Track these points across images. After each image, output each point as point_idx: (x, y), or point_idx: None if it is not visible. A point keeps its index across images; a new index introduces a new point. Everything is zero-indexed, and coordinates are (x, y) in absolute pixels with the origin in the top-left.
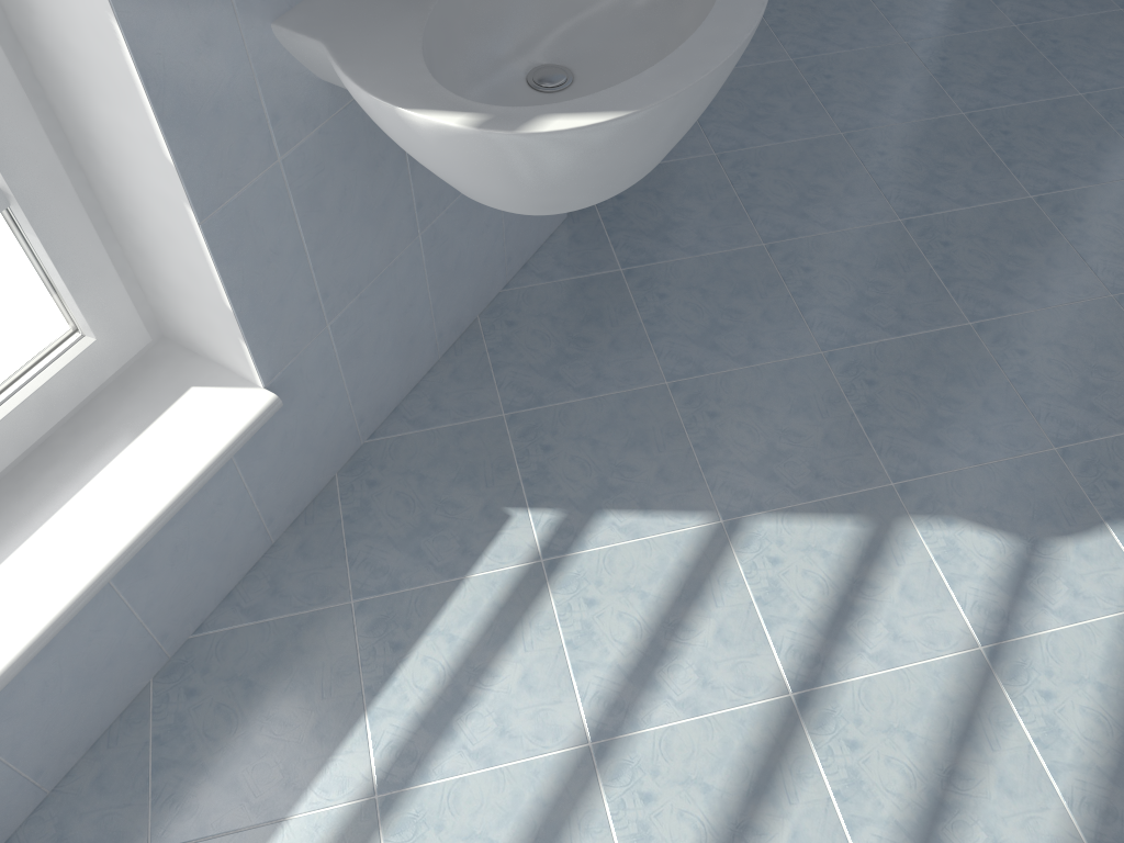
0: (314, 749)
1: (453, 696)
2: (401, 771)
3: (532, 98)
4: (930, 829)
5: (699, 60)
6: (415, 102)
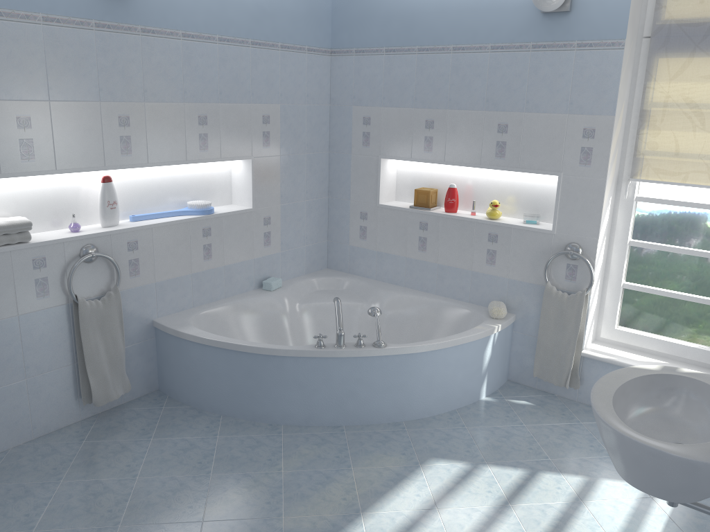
0: (681, 509)
1: (637, 516)
2: (645, 501)
3: (684, 439)
4: (467, 473)
5: (611, 378)
6: (705, 375)
